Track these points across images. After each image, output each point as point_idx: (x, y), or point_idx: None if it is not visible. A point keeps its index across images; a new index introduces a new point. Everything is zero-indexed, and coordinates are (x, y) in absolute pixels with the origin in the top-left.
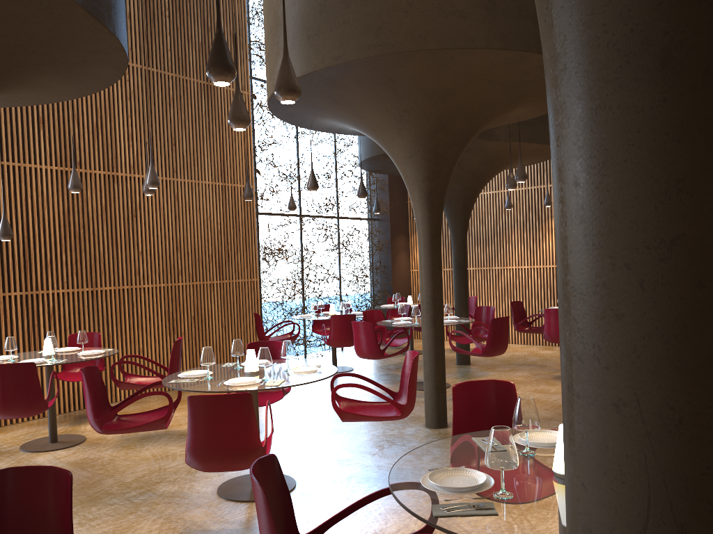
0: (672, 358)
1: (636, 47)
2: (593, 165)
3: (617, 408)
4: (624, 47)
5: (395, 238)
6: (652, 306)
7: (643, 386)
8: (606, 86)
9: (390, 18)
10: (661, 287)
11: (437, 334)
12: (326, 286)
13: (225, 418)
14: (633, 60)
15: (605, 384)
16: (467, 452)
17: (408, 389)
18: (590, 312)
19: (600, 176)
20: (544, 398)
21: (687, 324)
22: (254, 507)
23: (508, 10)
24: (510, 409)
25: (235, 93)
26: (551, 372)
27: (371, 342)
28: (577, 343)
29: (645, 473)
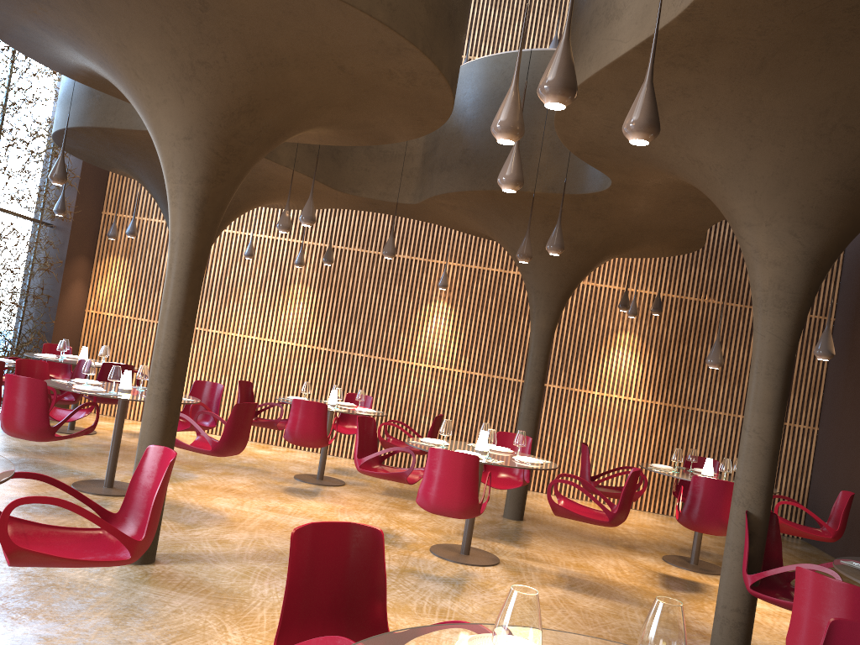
0: None
1: None
2: None
3: None
4: None
5: (74, 259)
6: None
7: None
8: None
9: None
10: None
11: (170, 418)
12: None
13: None
14: None
15: None
16: None
17: (151, 514)
18: None
19: None
20: (282, 520)
21: None
22: None
23: None
24: (371, 573)
25: None
26: (278, 481)
27: (37, 413)
28: None
29: None
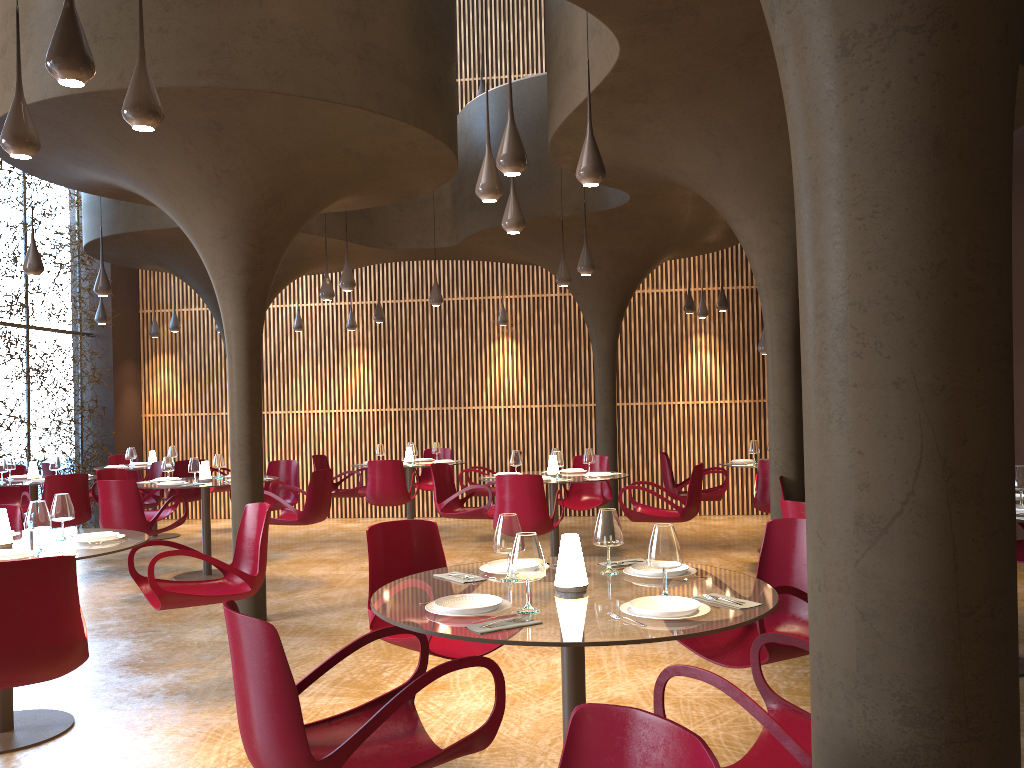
0: (938, 344)
1: (916, 132)
2: (878, 211)
3: (897, 385)
4: (907, 131)
5: (121, 365)
6: (924, 309)
7: (918, 366)
8: (892, 156)
9: (233, 40)
10: (931, 296)
11: (256, 490)
12: (4, 436)
13: (33, 598)
14: (914, 141)
15: (886, 369)
16: (444, 586)
17: (260, 554)
18: (872, 319)
19: (885, 219)
20: None
21: (947, 320)
22: (20, 758)
23: (384, 66)
24: (432, 554)
25: (17, 100)
26: None
27: (133, 511)
28: (856, 344)
29: (918, 427)
